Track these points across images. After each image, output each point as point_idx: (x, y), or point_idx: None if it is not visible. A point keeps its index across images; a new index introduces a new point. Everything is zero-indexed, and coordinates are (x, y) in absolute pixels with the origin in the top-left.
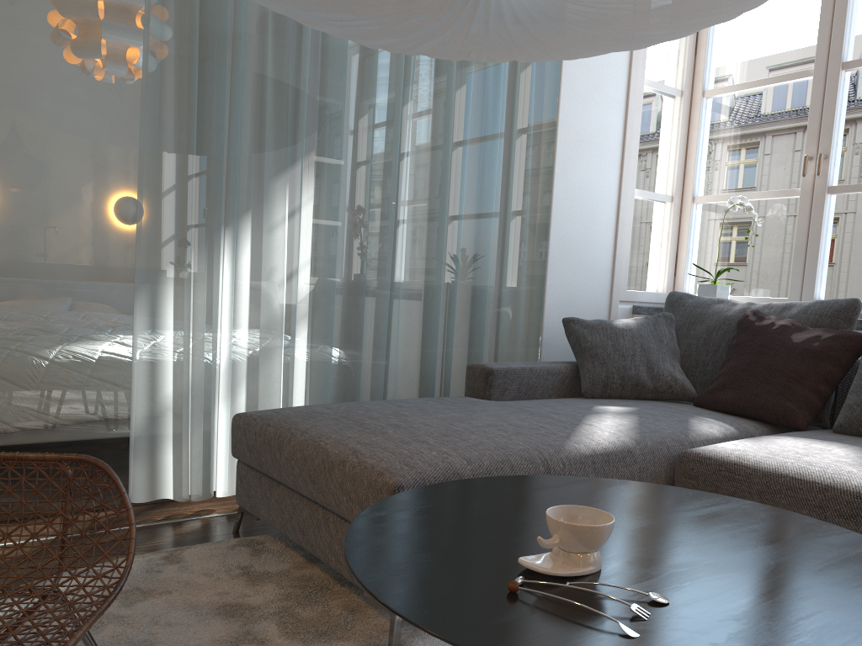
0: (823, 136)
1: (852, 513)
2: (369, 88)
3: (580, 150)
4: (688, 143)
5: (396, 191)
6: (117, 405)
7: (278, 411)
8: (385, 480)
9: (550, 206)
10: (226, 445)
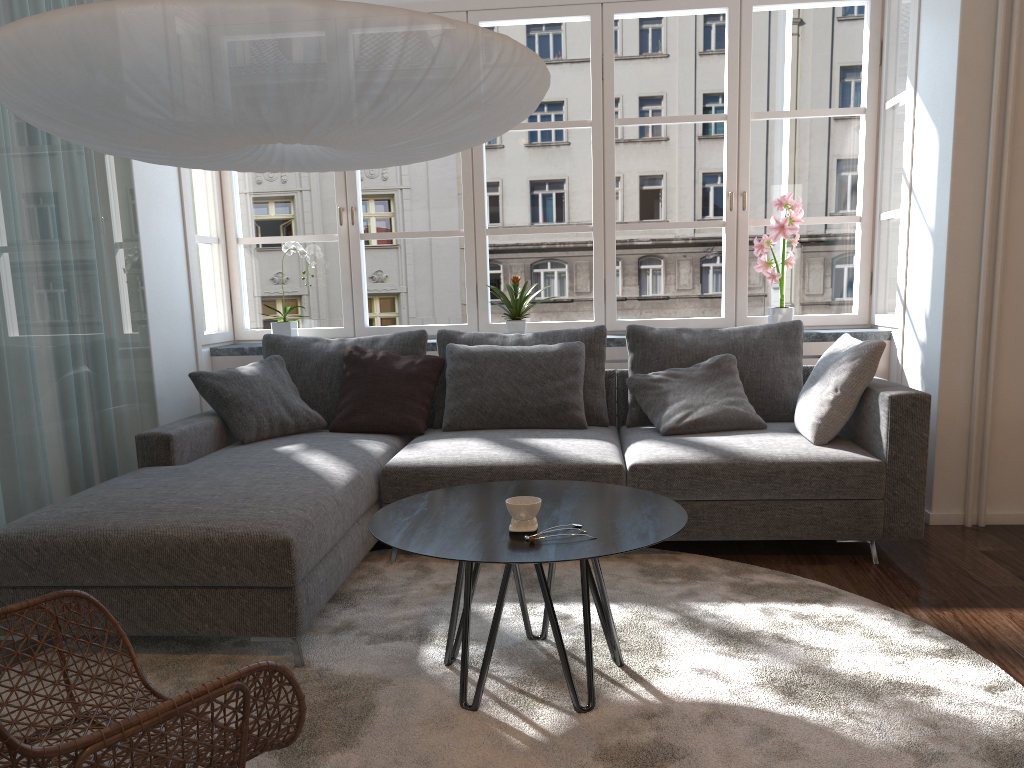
0: (350, 191)
1: (510, 479)
2: None
3: (153, 202)
4: (221, 186)
5: (26, 265)
6: None
7: (33, 523)
8: (274, 539)
9: (141, 261)
10: None
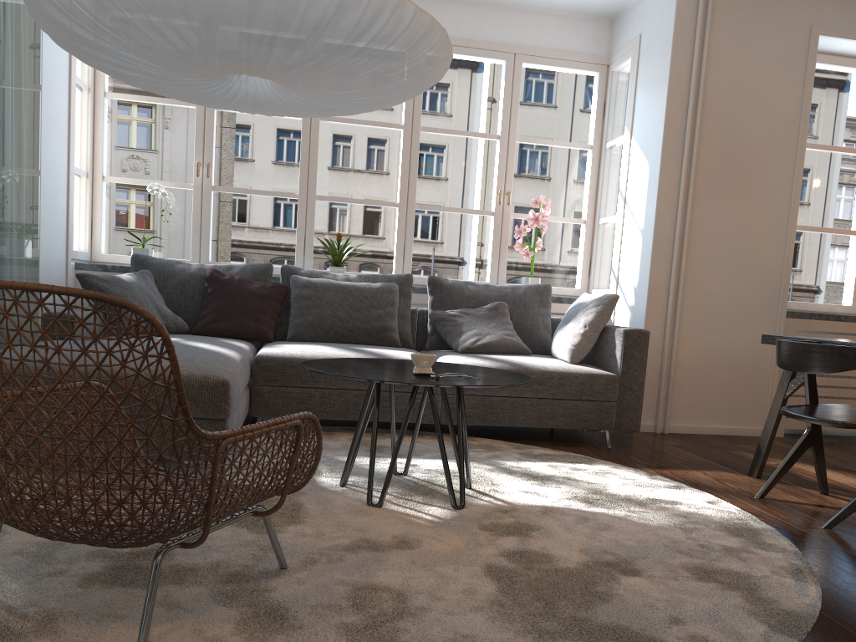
0: (207, 151)
1: None
2: None
3: (51, 129)
4: (93, 131)
5: None
6: None
7: None
8: (216, 380)
9: (40, 176)
10: None
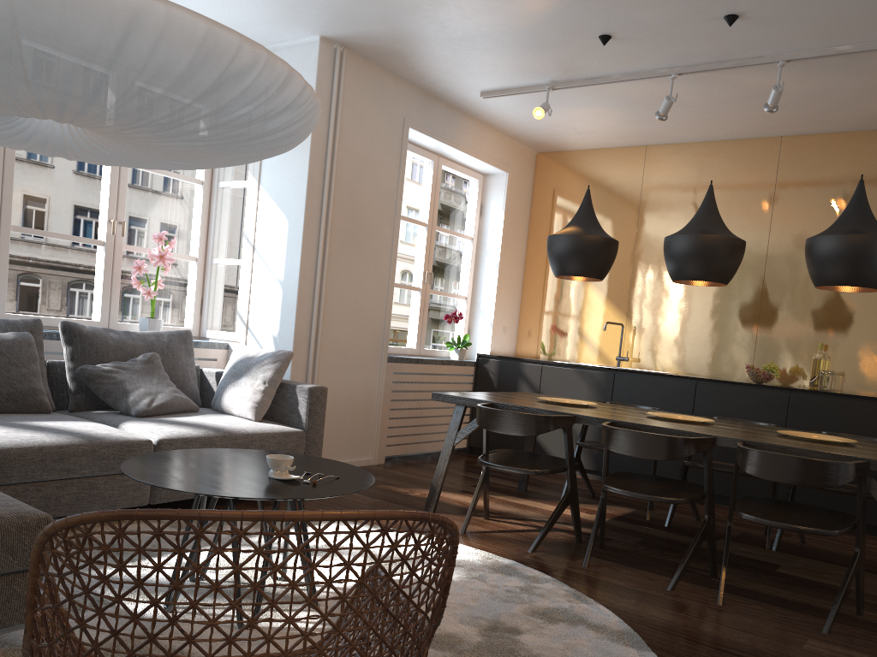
0: None
1: (61, 457)
2: None
3: None
4: None
5: None
6: None
7: None
8: (36, 517)
9: None
10: None
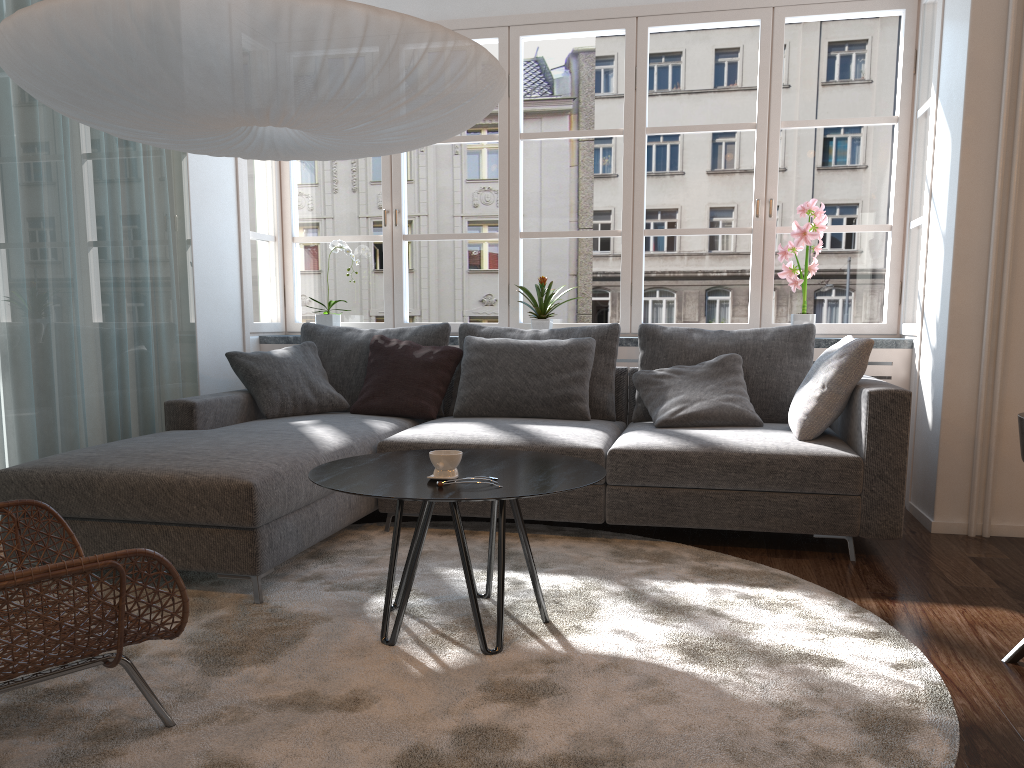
0: (395, 195)
1: None
2: (41, 145)
3: (207, 198)
4: (281, 188)
5: (74, 243)
6: None
7: (46, 461)
8: (239, 483)
9: (191, 250)
10: None
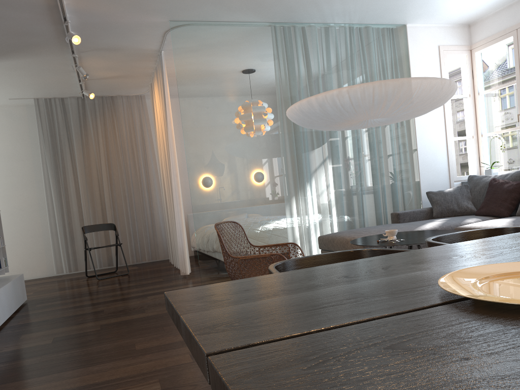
0: None
1: None
2: (344, 131)
3: (426, 129)
4: (476, 113)
5: (358, 160)
6: (285, 238)
7: (330, 233)
8: None
9: (416, 152)
10: (316, 247)
